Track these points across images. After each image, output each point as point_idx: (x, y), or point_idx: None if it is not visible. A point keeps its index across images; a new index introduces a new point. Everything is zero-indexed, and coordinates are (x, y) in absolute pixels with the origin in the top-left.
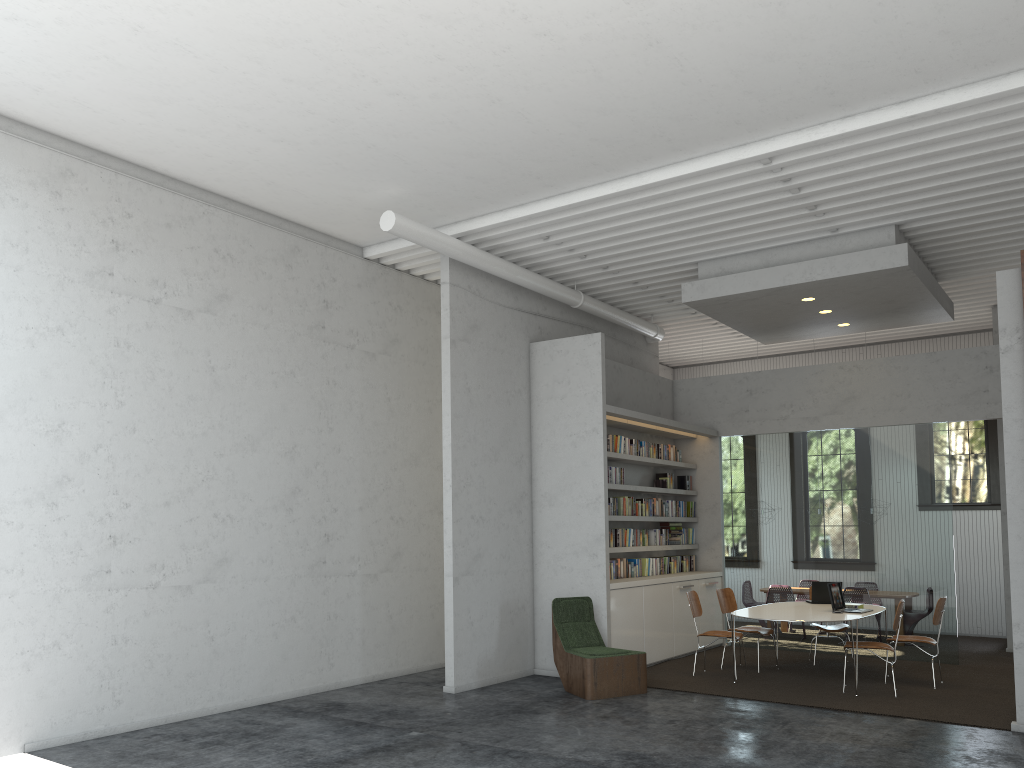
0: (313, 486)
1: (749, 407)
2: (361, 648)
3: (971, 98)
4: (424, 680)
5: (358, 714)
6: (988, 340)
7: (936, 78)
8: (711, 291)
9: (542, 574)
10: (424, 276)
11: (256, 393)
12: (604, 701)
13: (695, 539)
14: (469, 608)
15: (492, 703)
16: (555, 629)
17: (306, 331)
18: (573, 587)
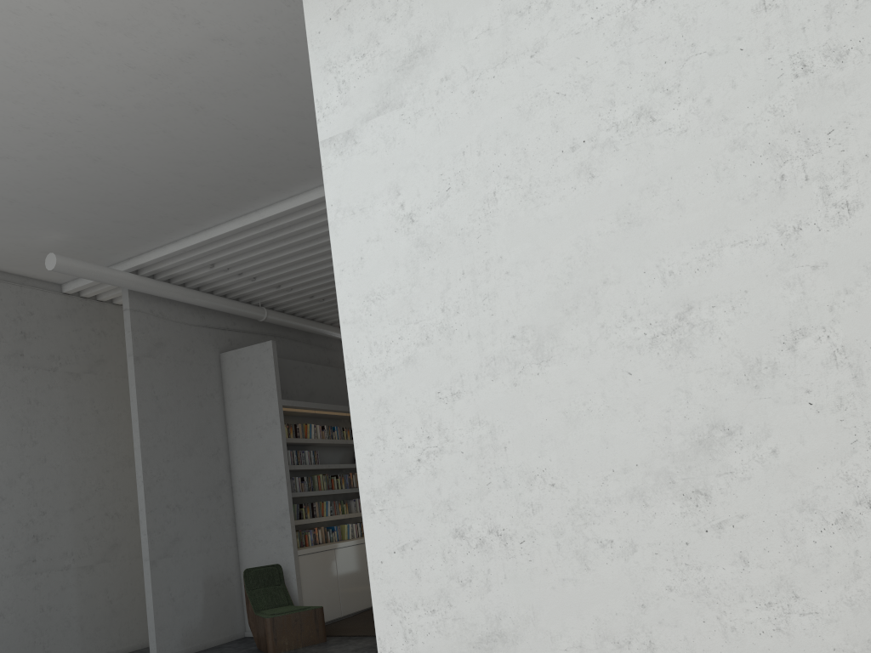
0: (18, 494)
1: None
2: (80, 633)
3: None
4: None
5: None
6: None
7: None
8: None
9: (245, 548)
10: None
11: None
12: None
13: None
14: (170, 586)
15: None
16: (247, 595)
17: (3, 359)
18: (269, 557)
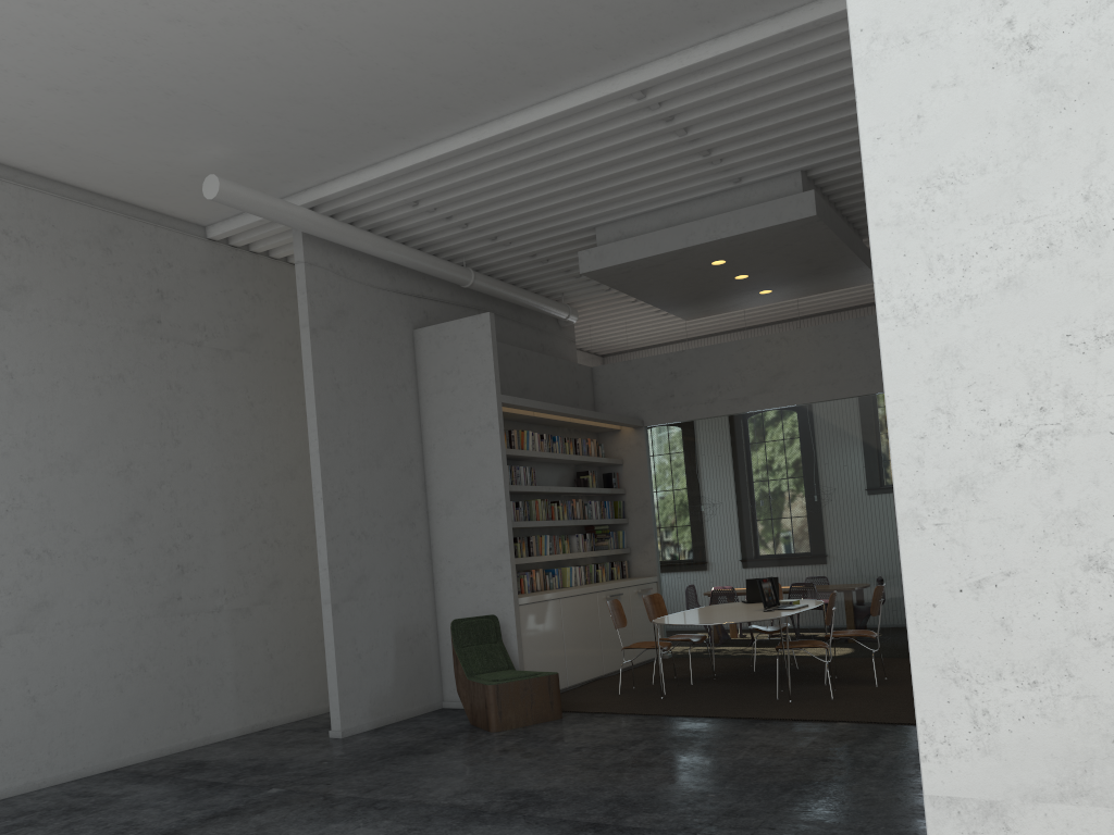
0: (158, 510)
1: (674, 391)
2: (235, 695)
3: None
4: (313, 726)
5: (217, 773)
6: None
7: None
8: (610, 258)
9: (444, 593)
10: (288, 259)
11: (73, 403)
12: (510, 732)
13: (627, 543)
14: (355, 638)
15: (381, 746)
16: (456, 655)
17: (136, 327)
18: (478, 605)
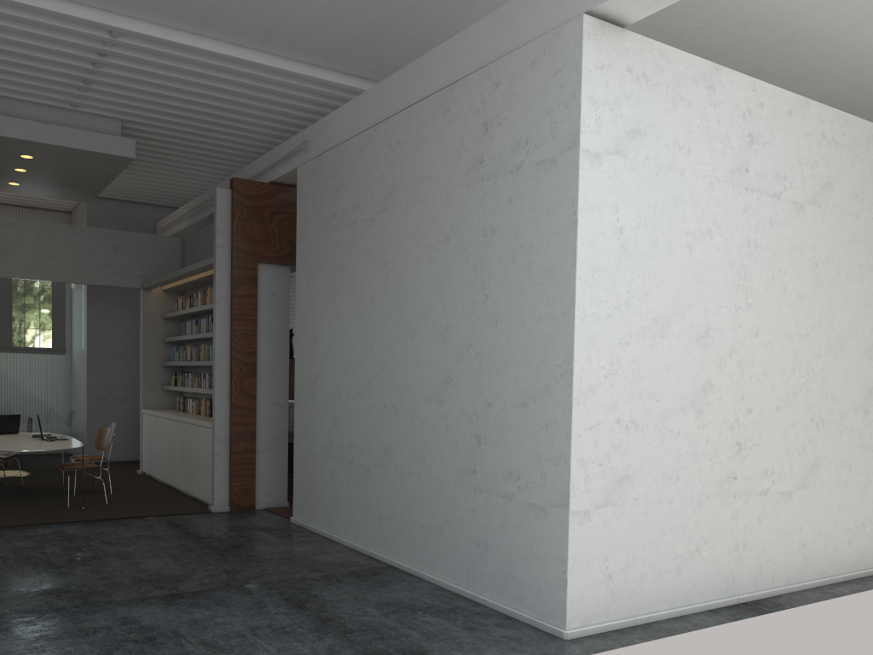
0: None
1: None
2: None
3: (276, 66)
4: None
5: None
6: (59, 219)
7: (269, 42)
8: None
9: None
10: None
11: None
12: None
13: None
14: None
15: None
16: None
17: None
18: None
